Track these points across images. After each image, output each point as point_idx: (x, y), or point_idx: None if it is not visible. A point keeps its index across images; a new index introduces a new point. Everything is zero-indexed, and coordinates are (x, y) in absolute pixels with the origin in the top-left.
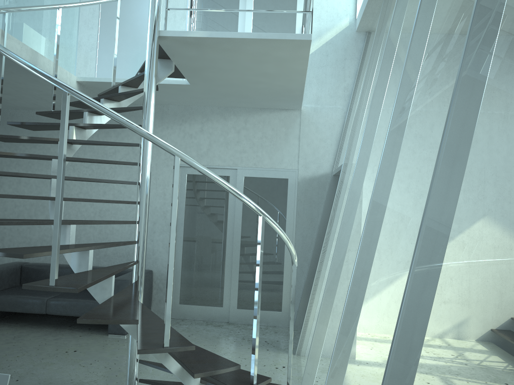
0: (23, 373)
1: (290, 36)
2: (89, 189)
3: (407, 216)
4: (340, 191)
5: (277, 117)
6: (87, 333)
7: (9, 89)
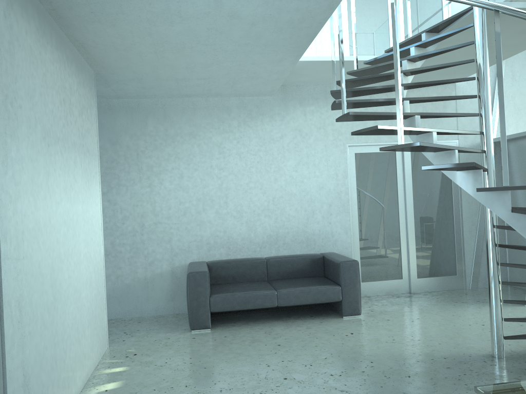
0: (360, 356)
1: None
2: (259, 177)
3: None
4: None
5: (434, 91)
6: (320, 319)
7: (222, 72)
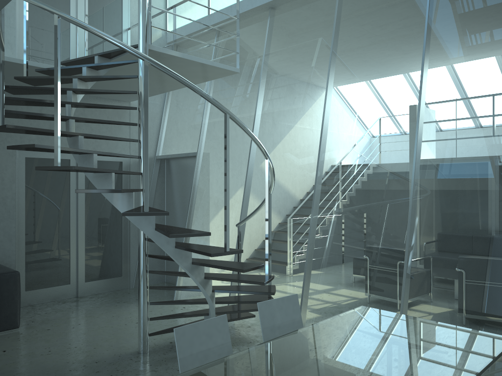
0: None
1: (229, 67)
2: None
3: (388, 189)
4: (209, 173)
5: None
6: None
7: None
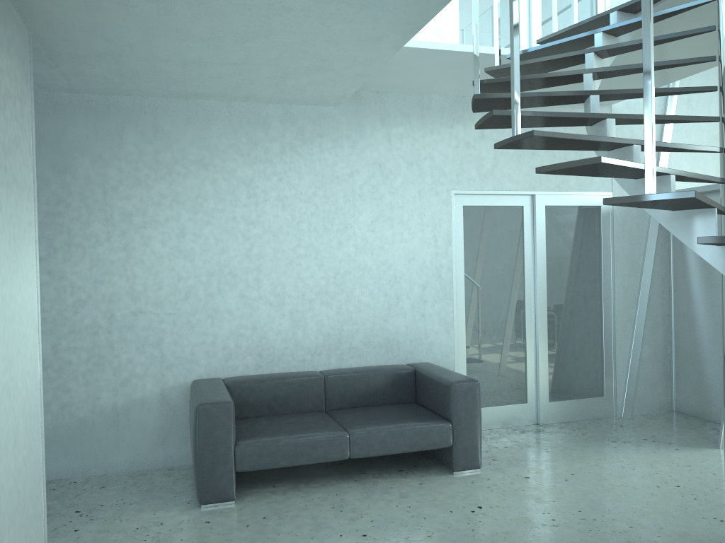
0: None
1: None
2: (313, 239)
3: None
4: None
5: None
6: (417, 478)
7: (269, 54)
